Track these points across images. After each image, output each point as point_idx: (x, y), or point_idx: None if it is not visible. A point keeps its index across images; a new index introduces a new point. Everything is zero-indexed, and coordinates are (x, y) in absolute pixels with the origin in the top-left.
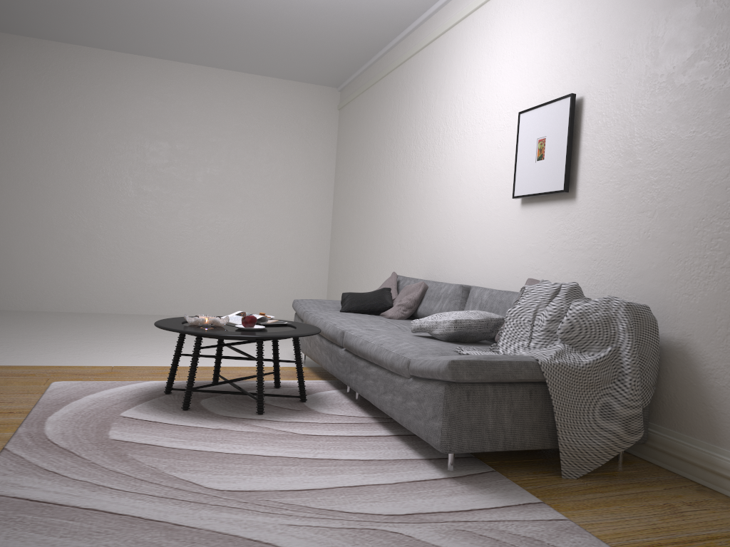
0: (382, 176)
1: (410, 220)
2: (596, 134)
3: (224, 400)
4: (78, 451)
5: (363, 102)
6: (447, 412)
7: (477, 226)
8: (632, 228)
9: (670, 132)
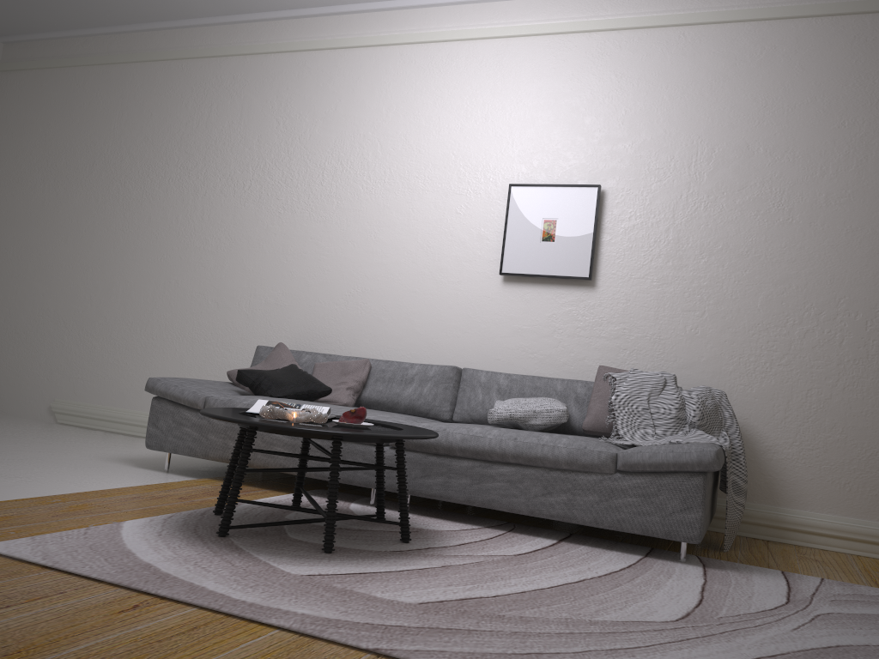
0: (159, 200)
1: (246, 272)
2: (624, 230)
3: (313, 533)
4: (453, 626)
5: (91, 79)
6: (704, 502)
7: (414, 297)
8: (676, 324)
9: (720, 247)
